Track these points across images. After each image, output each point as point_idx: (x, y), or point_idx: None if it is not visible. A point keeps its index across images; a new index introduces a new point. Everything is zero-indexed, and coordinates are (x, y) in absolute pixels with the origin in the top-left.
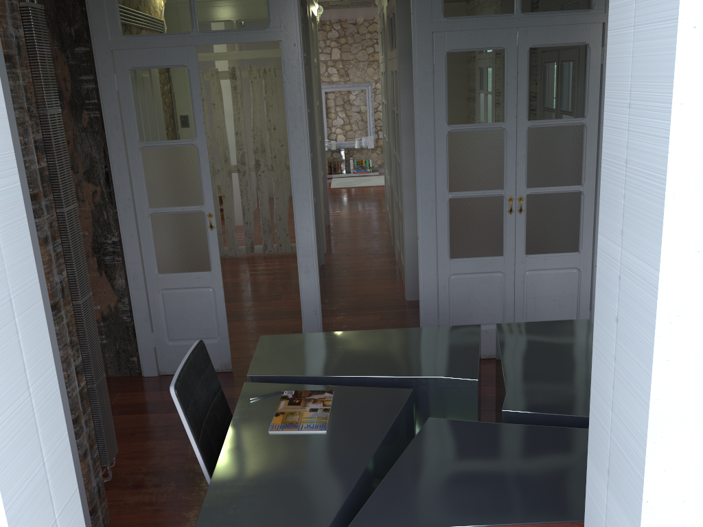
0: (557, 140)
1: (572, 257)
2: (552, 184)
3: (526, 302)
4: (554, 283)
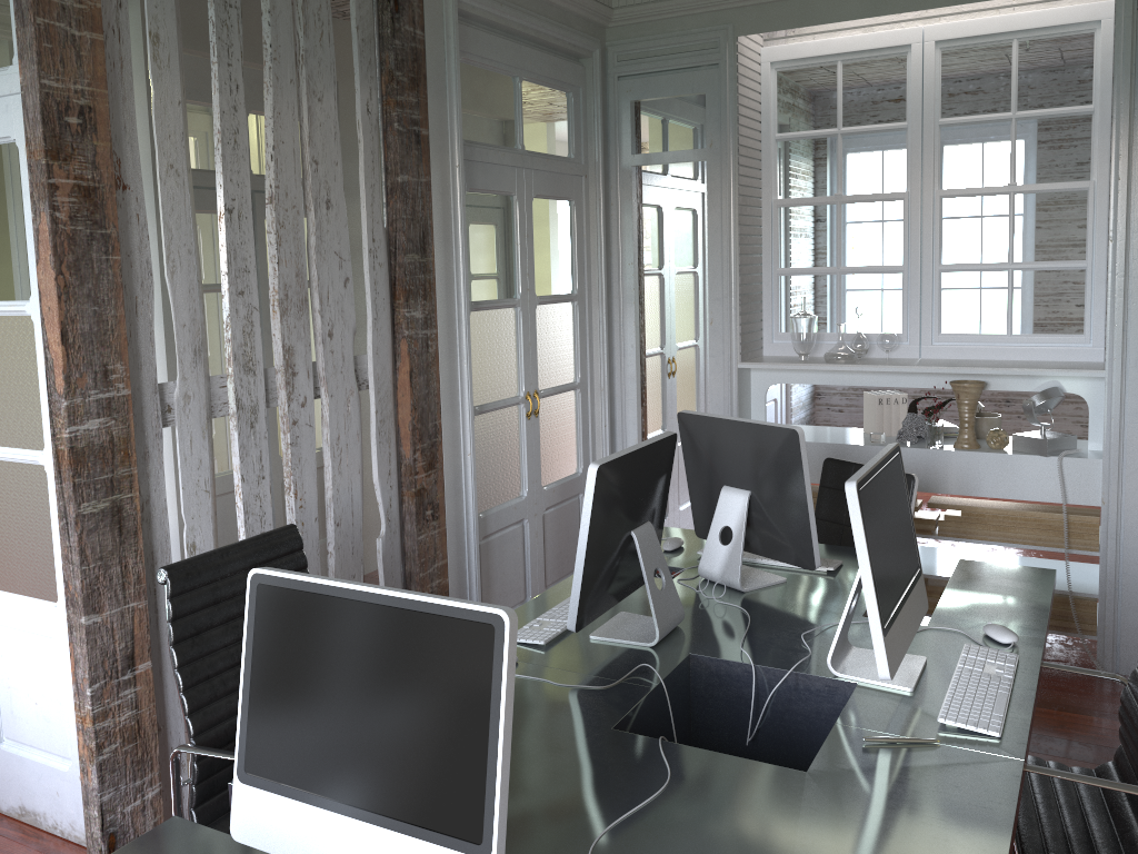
0: (4, 346)
1: (47, 613)
2: (6, 441)
3: (0, 693)
4: (33, 665)
